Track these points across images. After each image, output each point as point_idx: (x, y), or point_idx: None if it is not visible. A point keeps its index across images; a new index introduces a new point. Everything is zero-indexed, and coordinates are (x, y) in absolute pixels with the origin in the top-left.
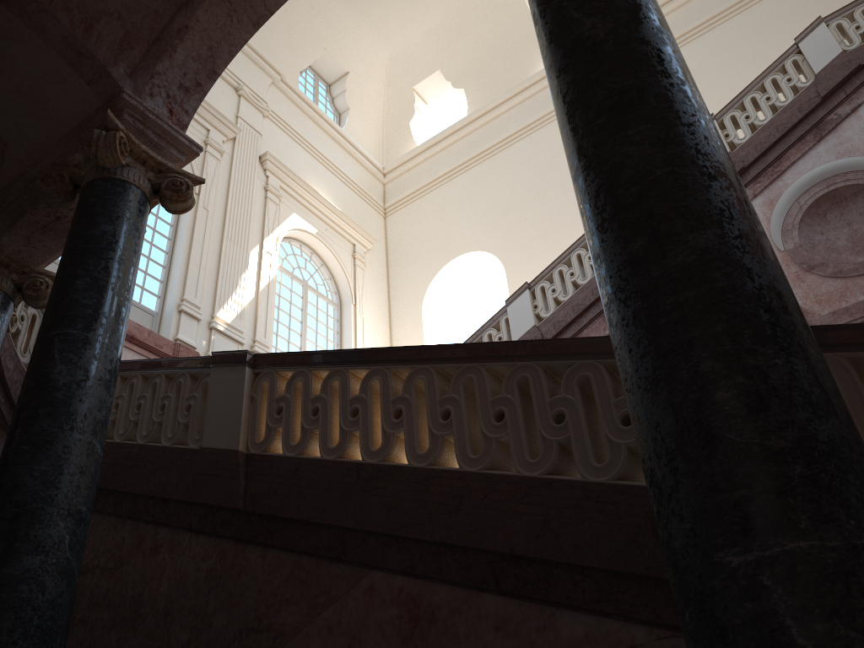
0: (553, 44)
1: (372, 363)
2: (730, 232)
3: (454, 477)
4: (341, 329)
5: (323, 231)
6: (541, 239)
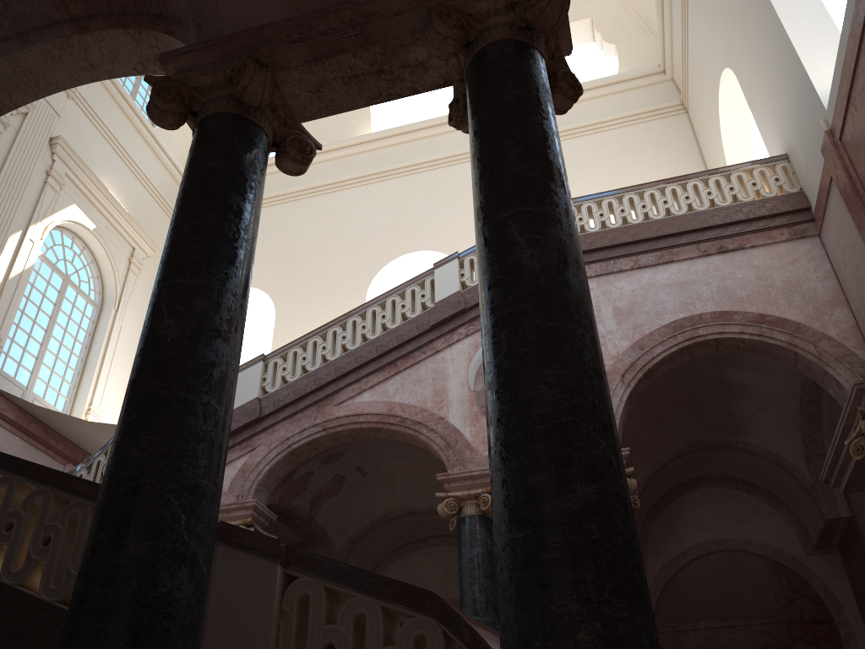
0: (146, 321)
1: (6, 470)
2: (162, 545)
3: (30, 602)
4: (95, 331)
5: (103, 229)
6: (316, 294)
